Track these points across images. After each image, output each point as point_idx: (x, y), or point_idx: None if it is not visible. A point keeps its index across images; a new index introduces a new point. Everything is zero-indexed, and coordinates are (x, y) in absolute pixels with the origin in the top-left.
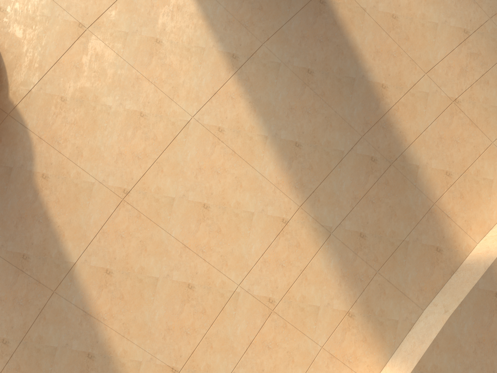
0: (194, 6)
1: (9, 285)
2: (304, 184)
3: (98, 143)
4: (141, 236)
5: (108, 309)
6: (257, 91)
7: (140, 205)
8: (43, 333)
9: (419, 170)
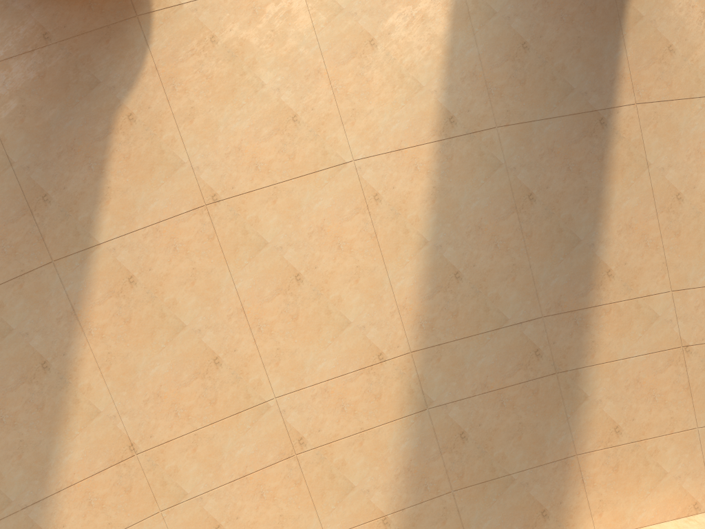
0: (444, 28)
1: (6, 220)
2: (434, 329)
3: (220, 119)
4: (198, 263)
5: (102, 324)
6: (452, 180)
7: (222, 225)
8: (8, 302)
9: (585, 403)
